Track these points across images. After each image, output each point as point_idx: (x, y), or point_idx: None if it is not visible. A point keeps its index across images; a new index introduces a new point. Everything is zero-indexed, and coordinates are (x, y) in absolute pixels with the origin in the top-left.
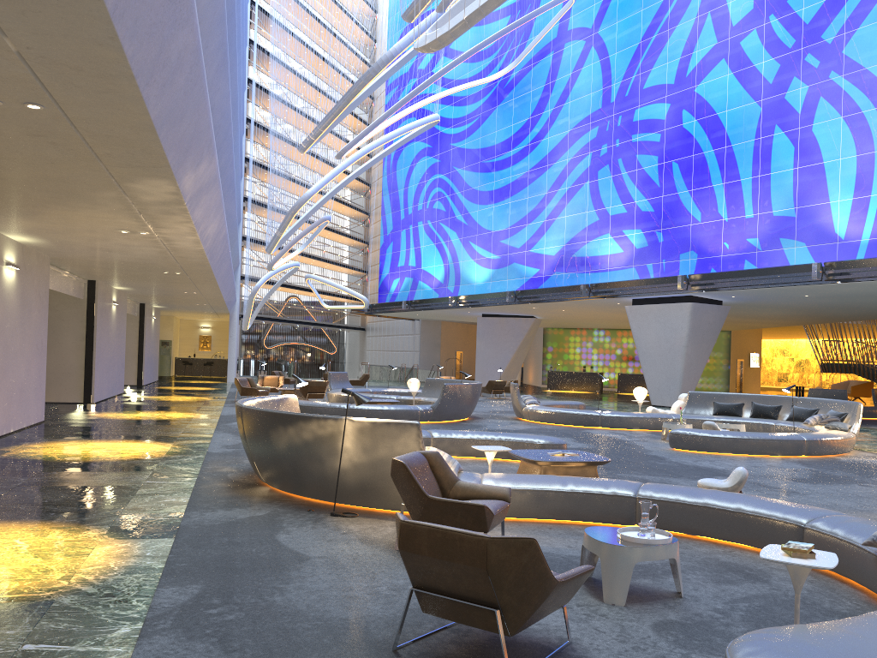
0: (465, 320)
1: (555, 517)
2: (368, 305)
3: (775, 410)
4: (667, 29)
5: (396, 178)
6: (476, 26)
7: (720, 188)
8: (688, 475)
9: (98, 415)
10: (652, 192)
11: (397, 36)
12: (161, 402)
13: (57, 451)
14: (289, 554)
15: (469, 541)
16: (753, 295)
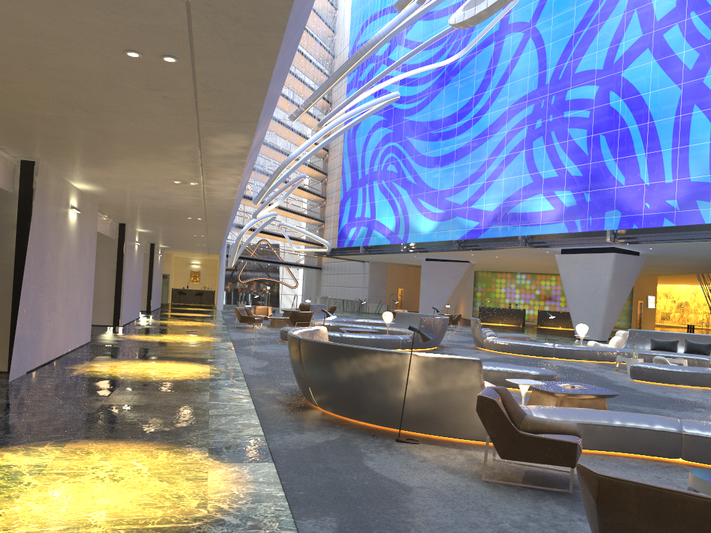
0: (409, 262)
1: (602, 449)
2: (330, 249)
3: (707, 347)
4: (597, 23)
5: (355, 145)
6: (428, 20)
7: (643, 157)
8: (670, 406)
9: (130, 337)
10: (581, 159)
11: (359, 28)
12: (175, 326)
13: (117, 371)
14: (390, 483)
15: (694, 503)
16: (669, 248)
